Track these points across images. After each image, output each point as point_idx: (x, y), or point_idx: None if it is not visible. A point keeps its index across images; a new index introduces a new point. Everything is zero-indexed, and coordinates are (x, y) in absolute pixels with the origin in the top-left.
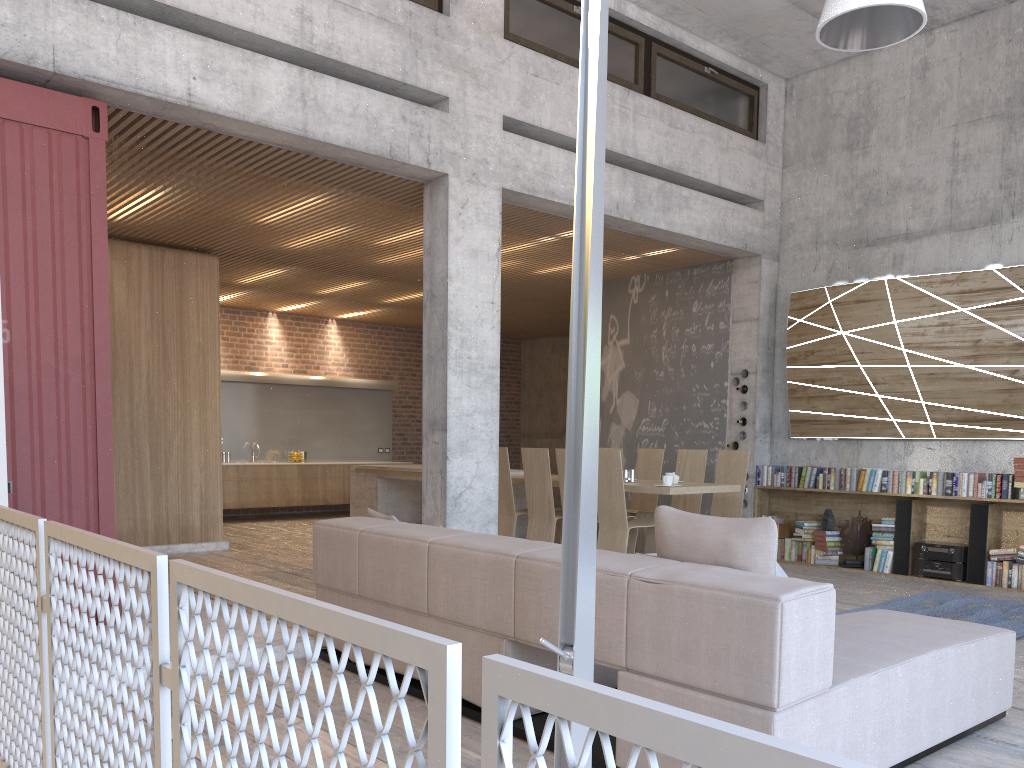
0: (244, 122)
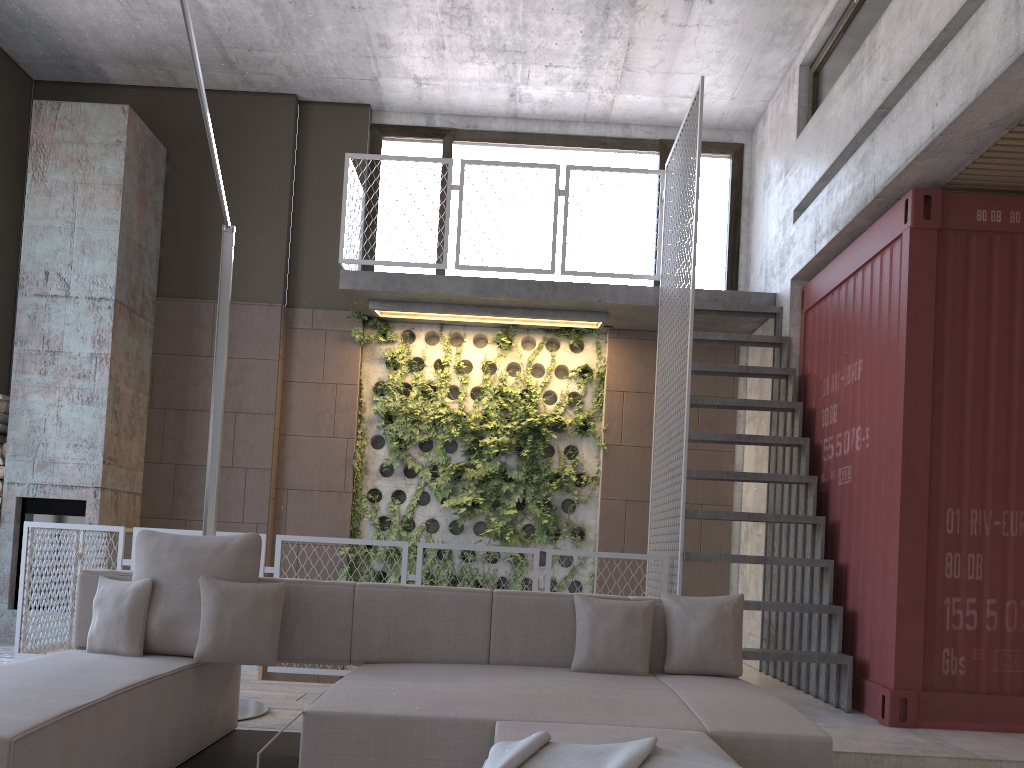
0: (972, 106)
